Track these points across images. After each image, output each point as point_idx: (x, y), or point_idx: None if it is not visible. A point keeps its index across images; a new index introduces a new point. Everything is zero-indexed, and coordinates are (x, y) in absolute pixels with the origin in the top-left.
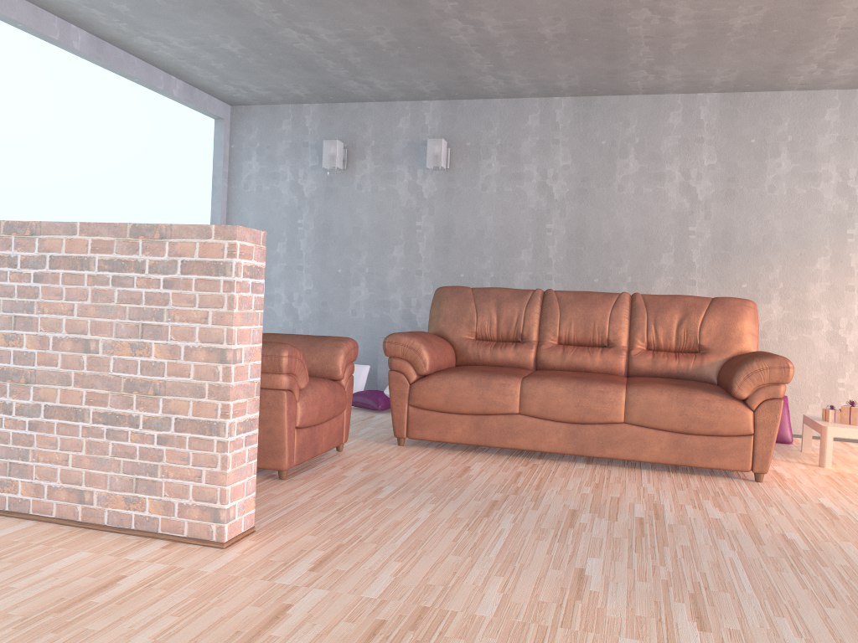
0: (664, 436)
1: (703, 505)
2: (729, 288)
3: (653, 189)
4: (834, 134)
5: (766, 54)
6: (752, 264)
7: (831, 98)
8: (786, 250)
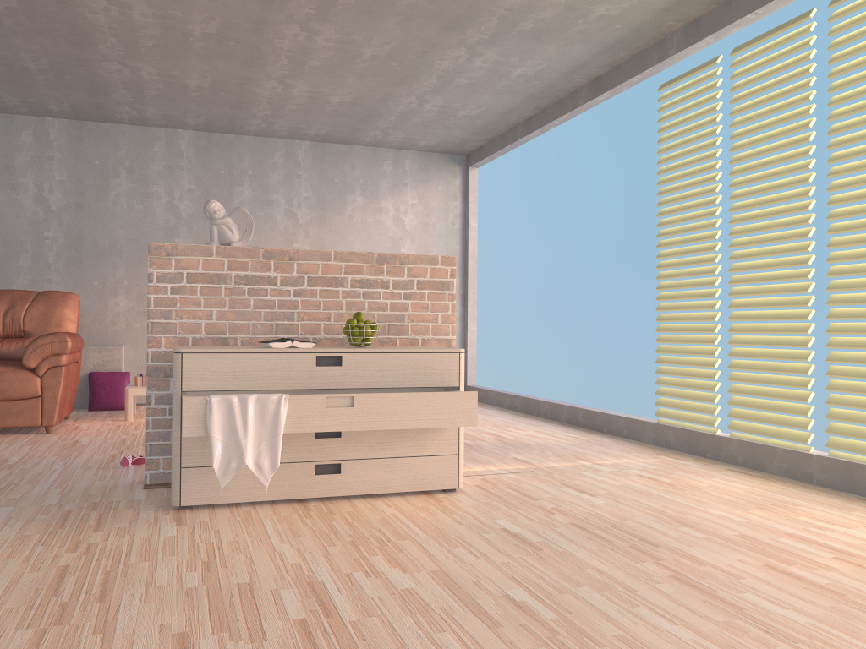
0: None
1: None
2: (83, 285)
3: (10, 198)
4: (162, 163)
5: (78, 93)
6: (101, 265)
7: (158, 134)
8: (129, 254)
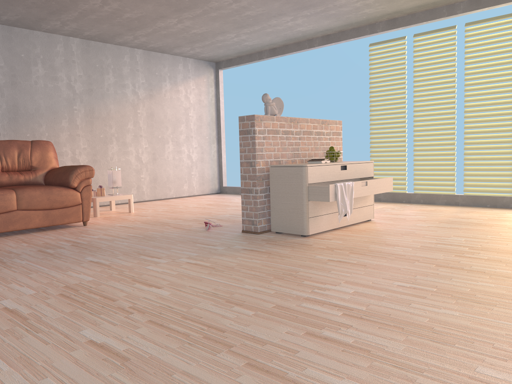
0: (40, 213)
1: (84, 236)
2: (20, 136)
3: None
4: (63, 58)
5: (41, 11)
6: (31, 123)
7: (59, 39)
8: (47, 116)
